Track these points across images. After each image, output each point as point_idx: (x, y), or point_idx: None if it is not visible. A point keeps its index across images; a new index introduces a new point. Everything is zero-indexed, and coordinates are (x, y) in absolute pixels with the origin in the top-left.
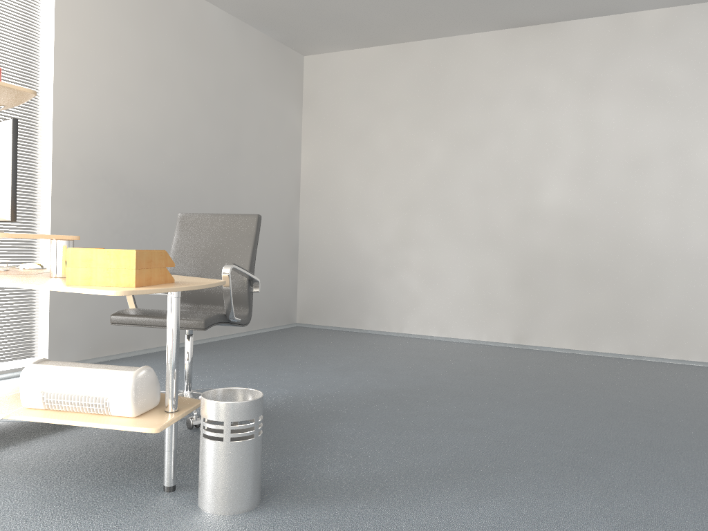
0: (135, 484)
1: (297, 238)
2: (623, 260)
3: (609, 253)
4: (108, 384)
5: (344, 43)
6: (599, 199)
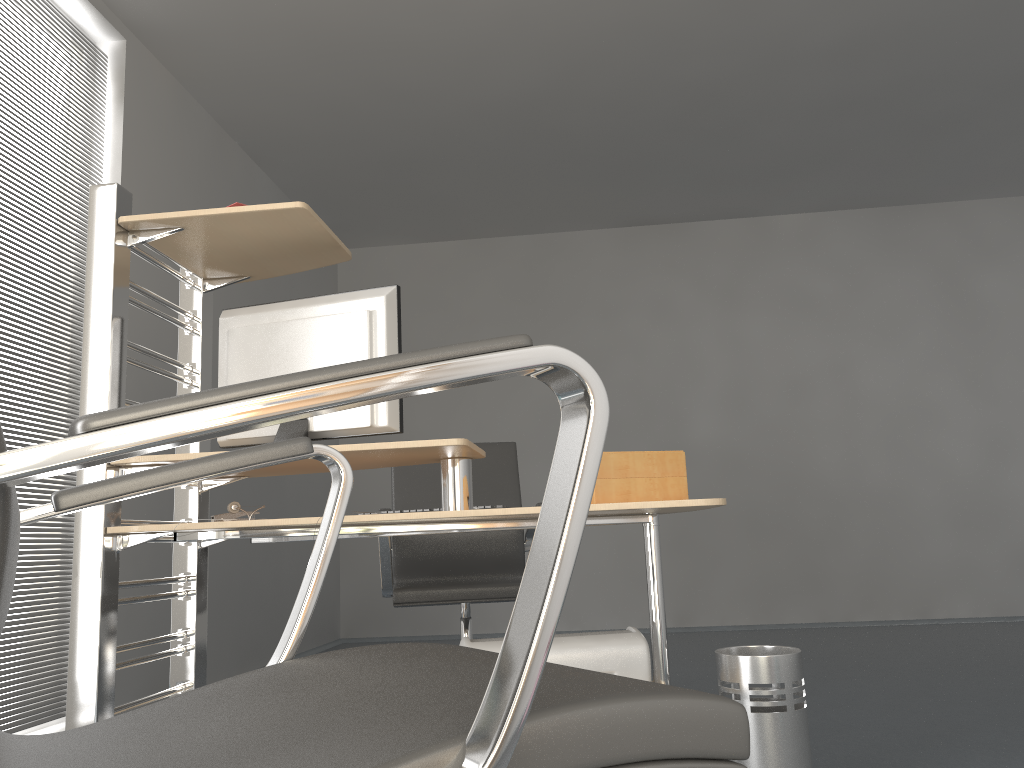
0: None
1: None
2: (797, 503)
3: (779, 496)
4: (615, 654)
5: (407, 235)
6: (758, 430)
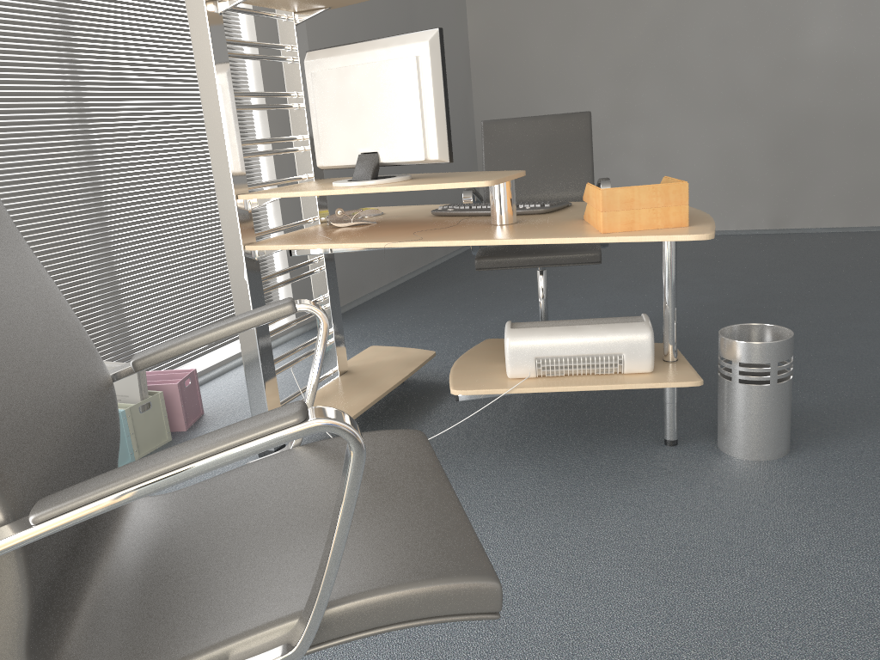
0: (624, 443)
1: (474, 130)
2: None
3: None
4: (623, 340)
5: None
6: None
